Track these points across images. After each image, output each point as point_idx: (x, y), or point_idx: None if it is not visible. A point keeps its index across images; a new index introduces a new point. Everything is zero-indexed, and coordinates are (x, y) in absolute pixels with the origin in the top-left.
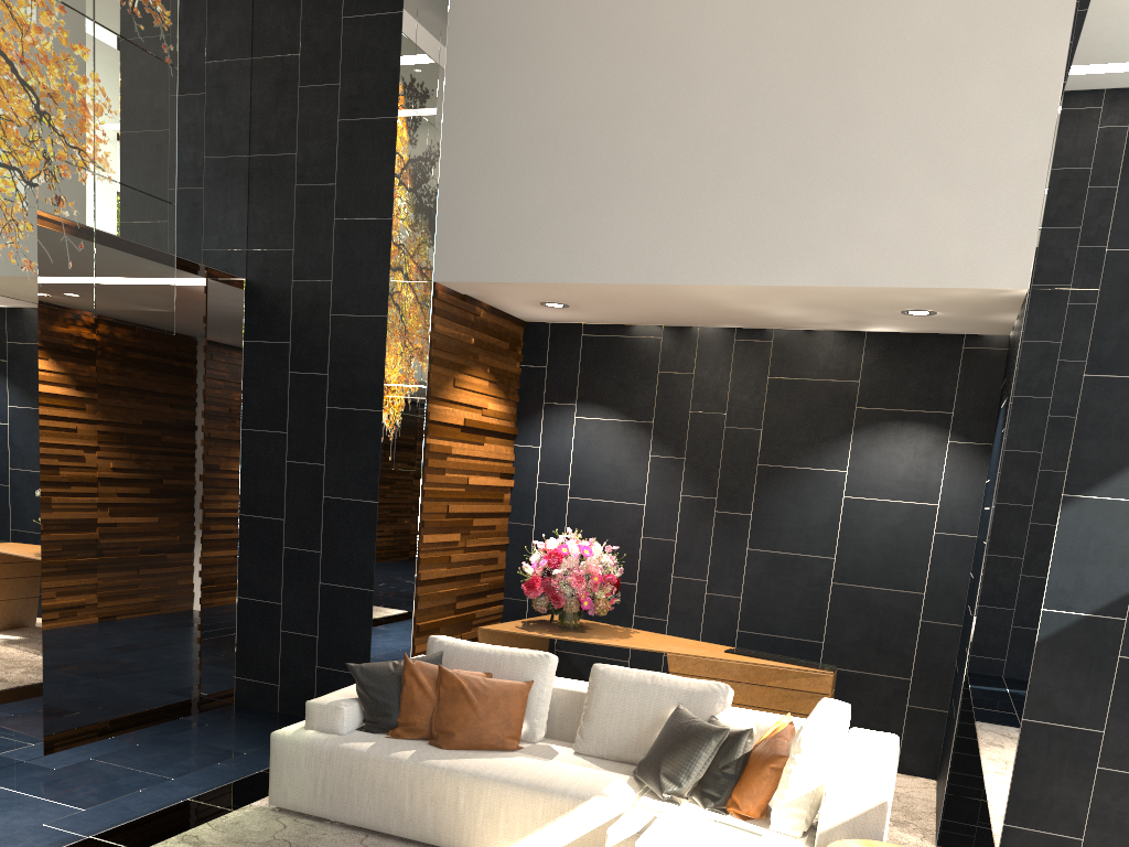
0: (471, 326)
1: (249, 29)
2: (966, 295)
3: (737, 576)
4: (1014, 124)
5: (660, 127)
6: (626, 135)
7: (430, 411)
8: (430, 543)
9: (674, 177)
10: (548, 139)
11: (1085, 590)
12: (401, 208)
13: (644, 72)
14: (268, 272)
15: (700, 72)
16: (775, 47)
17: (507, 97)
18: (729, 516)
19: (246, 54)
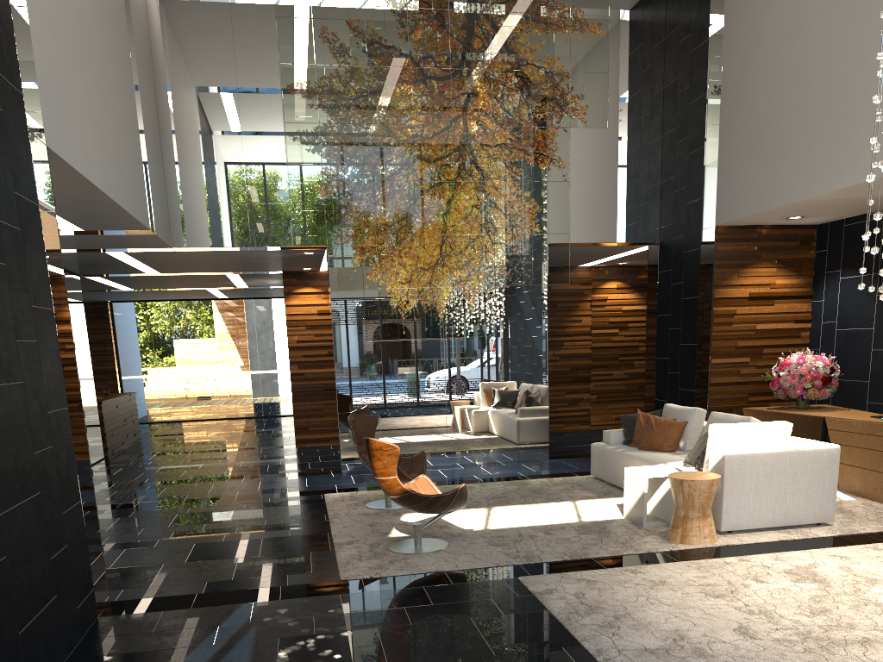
0: (753, 241)
1: (660, 122)
2: None
3: None
4: None
5: (793, 115)
6: (781, 124)
7: (714, 293)
8: (719, 363)
9: (798, 141)
10: (753, 138)
11: None
12: (705, 192)
13: (787, 88)
14: (665, 237)
15: (808, 79)
16: (837, 52)
17: (739, 122)
18: None
19: (658, 135)
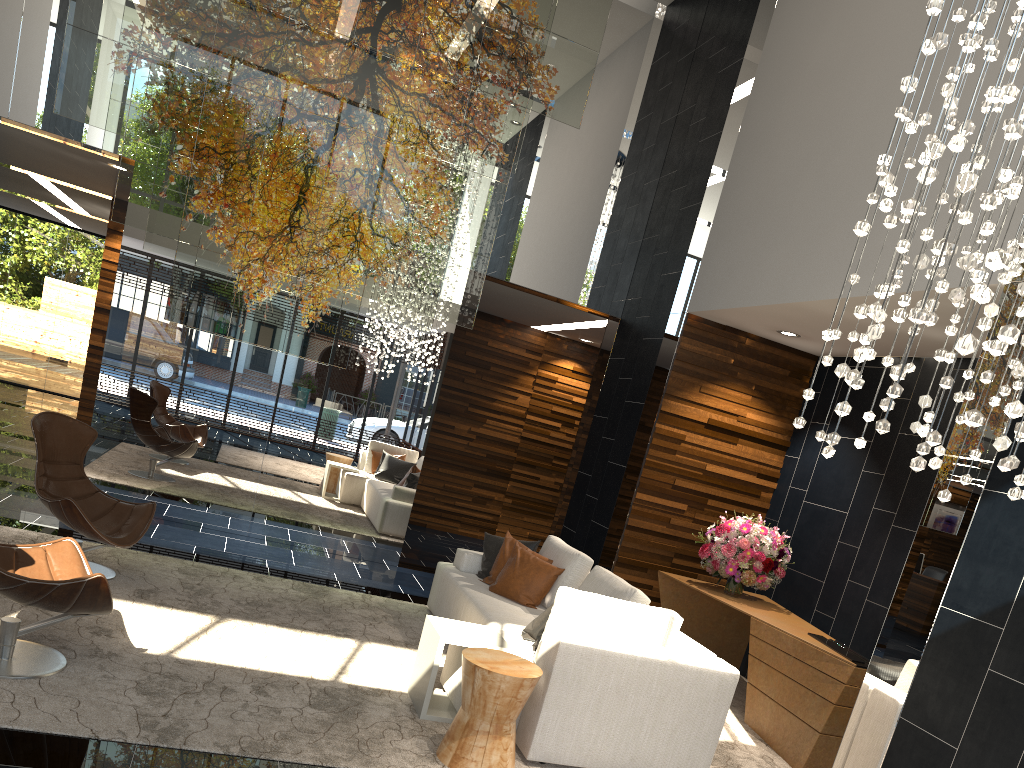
0: (731, 350)
1: (662, 159)
2: None
3: (890, 587)
4: None
5: (814, 181)
6: (796, 191)
7: (662, 404)
8: (646, 501)
9: (811, 218)
10: (759, 202)
11: (977, 591)
12: (687, 264)
13: (817, 141)
14: (629, 313)
15: (845, 133)
16: (891, 102)
17: (749, 177)
18: (900, 531)
19: (655, 175)
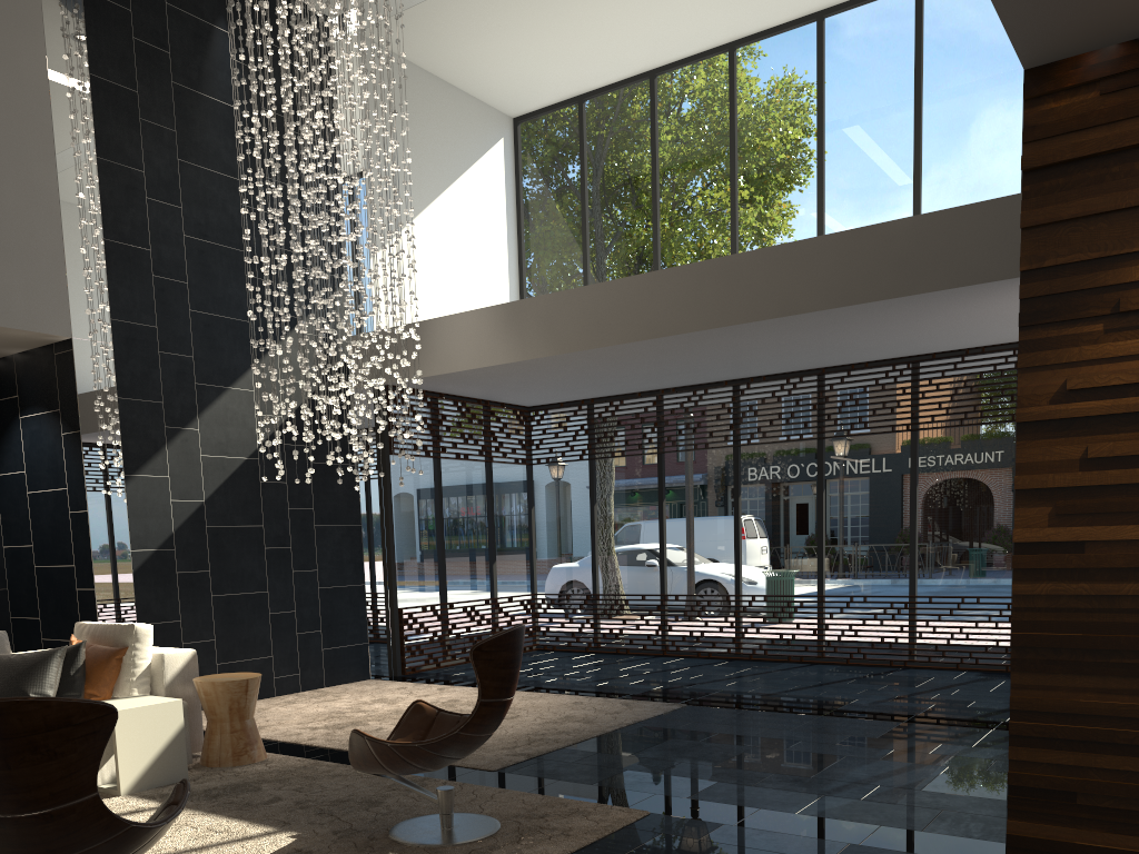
0: None
1: None
2: (21, 335)
3: None
4: (37, 222)
5: None
6: None
7: None
8: None
9: None
10: None
11: (151, 534)
12: None
13: None
14: None
15: None
16: None
17: None
18: None
19: None
